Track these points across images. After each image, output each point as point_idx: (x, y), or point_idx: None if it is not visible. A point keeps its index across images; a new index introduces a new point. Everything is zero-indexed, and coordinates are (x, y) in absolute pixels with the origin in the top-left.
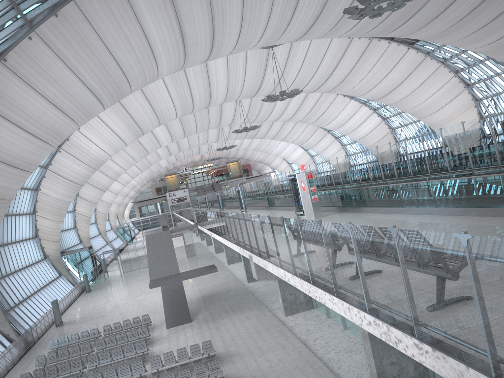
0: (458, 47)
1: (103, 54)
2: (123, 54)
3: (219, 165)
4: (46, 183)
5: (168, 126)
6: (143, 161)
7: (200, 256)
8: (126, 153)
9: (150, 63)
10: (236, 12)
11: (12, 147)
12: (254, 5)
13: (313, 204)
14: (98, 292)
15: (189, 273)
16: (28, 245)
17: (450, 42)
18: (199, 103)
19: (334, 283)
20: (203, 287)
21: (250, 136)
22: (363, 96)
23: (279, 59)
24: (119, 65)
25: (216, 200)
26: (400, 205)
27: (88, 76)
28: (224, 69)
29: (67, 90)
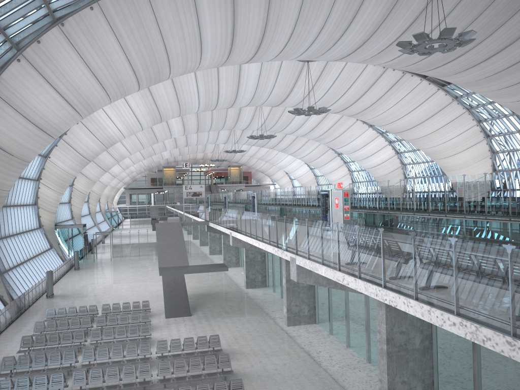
0: (486, 98)
1: (155, 37)
2: (173, 41)
3: (219, 167)
4: (56, 152)
5: (183, 118)
6: (148, 149)
7: (193, 255)
8: (136, 138)
9: (195, 54)
10: (289, 22)
11: (45, 111)
12: (308, 19)
13: (344, 222)
14: (87, 271)
15: (199, 268)
16: (27, 211)
17: (481, 91)
18: (223, 102)
19: (416, 288)
20: (199, 285)
21: (260, 144)
22: (384, 127)
23: (311, 74)
24: (166, 50)
25: (216, 201)
26: None
27: (135, 56)
28: (256, 74)
29: (111, 65)
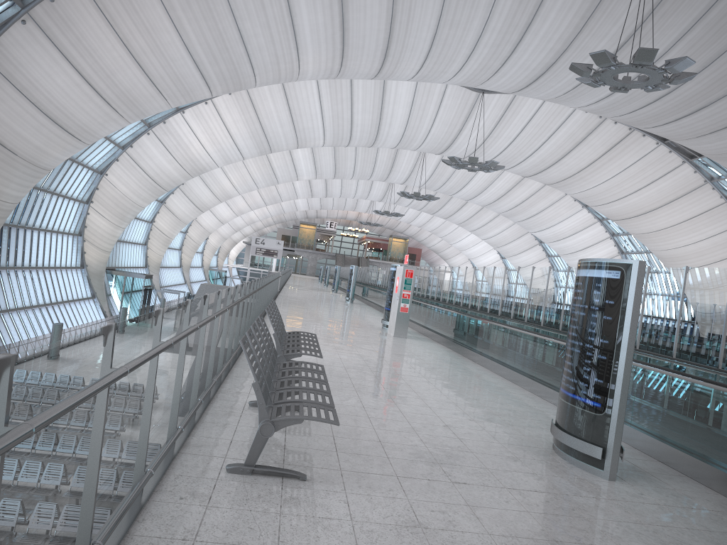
0: None
1: (223, 16)
2: (252, 26)
3: (381, 236)
4: (117, 170)
5: (315, 154)
6: (272, 192)
7: None
8: (247, 171)
9: (289, 52)
10: (428, 20)
11: (64, 100)
12: (458, 20)
13: (398, 315)
14: None
15: None
16: (64, 242)
17: None
18: (360, 135)
19: (190, 392)
20: None
21: (429, 209)
22: (597, 208)
23: (490, 113)
24: (243, 39)
25: (346, 278)
26: (492, 356)
27: (196, 40)
28: (407, 100)
29: (161, 49)
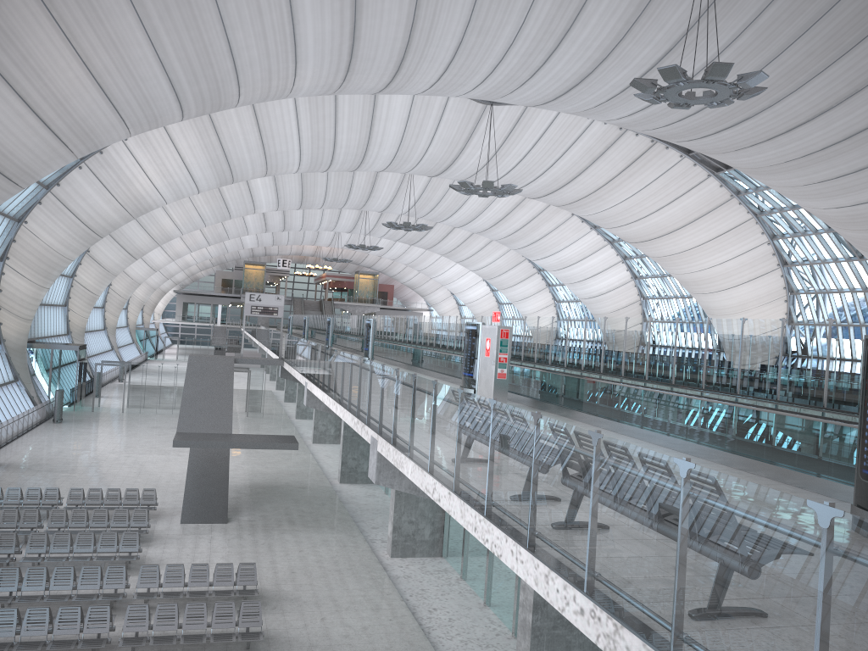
0: (787, 199)
1: (210, 25)
2: (244, 36)
3: (342, 273)
4: (40, 215)
5: (277, 181)
6: (217, 228)
7: (267, 416)
8: (193, 206)
9: (285, 66)
10: (454, 27)
11: (2, 135)
12: (488, 26)
13: (496, 383)
14: (74, 427)
15: (248, 440)
16: None
17: (778, 186)
18: (343, 158)
19: (532, 526)
20: (260, 469)
21: (409, 239)
22: (614, 230)
23: (497, 127)
24: (232, 52)
25: (322, 329)
26: (643, 425)
27: (174, 55)
28: (402, 116)
29: (129, 66)
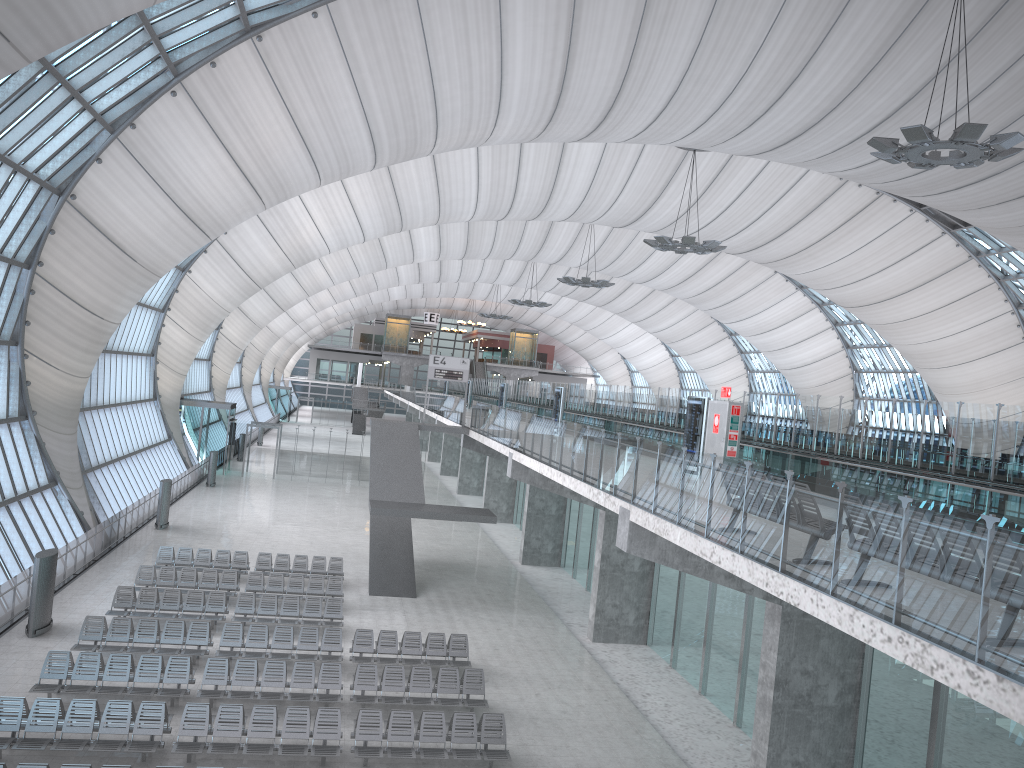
0: None
1: (418, 77)
2: (450, 87)
3: (493, 330)
4: (204, 264)
5: (441, 228)
6: (366, 278)
7: (426, 489)
8: (348, 254)
9: (487, 116)
10: (670, 76)
11: (204, 188)
12: (707, 75)
13: None
14: (229, 491)
15: (444, 510)
16: (137, 366)
17: None
18: (523, 207)
19: (835, 576)
20: (435, 545)
21: (579, 295)
22: (826, 293)
23: (698, 175)
24: (436, 104)
25: (483, 394)
26: None
27: (378, 107)
28: (592, 162)
29: (333, 119)
